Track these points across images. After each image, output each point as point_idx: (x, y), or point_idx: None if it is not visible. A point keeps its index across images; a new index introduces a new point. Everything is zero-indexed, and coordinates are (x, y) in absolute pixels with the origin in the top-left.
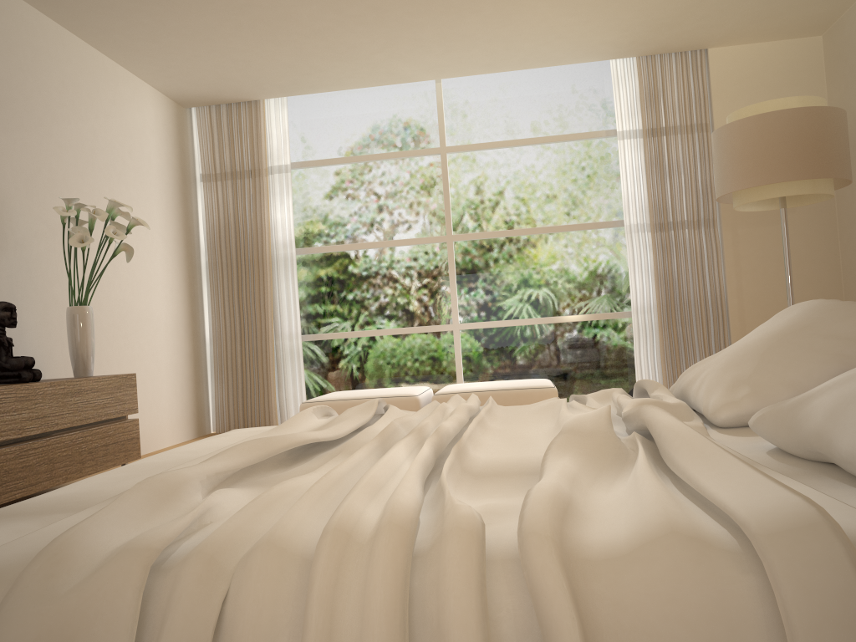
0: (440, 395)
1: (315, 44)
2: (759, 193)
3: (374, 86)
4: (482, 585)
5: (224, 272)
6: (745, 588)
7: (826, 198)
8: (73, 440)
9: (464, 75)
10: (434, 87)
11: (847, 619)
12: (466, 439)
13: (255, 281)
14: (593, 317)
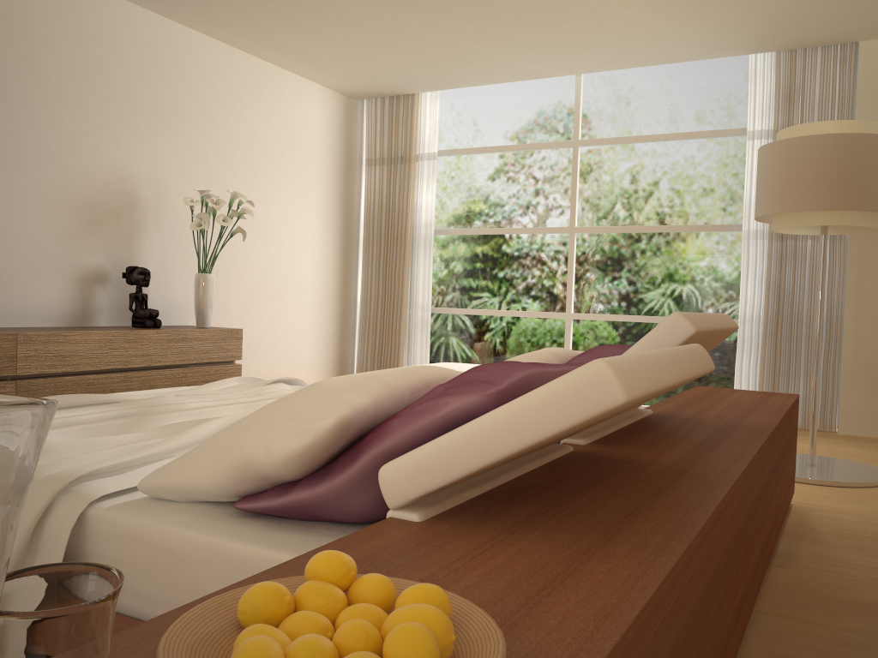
0: None
1: (434, 51)
2: (784, 220)
3: (511, 82)
4: None
5: (374, 246)
6: None
7: (877, 228)
8: (174, 374)
9: (594, 71)
10: (575, 80)
11: (21, 520)
12: (178, 414)
13: (397, 256)
14: None
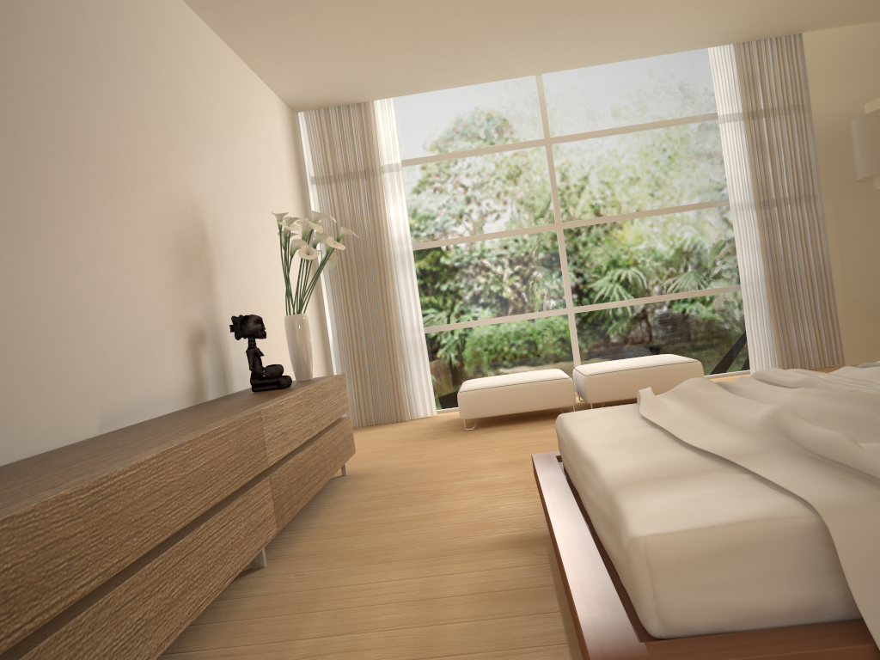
0: (592, 376)
1: (451, 48)
2: None
3: (483, 83)
4: None
5: (345, 272)
6: None
7: None
8: (329, 438)
9: (571, 68)
10: (534, 80)
11: None
12: None
13: (376, 278)
14: (700, 293)
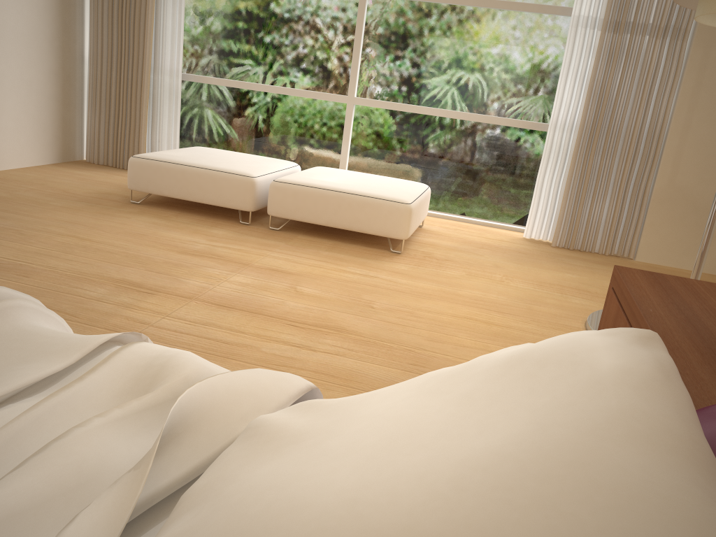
0: (278, 183)
1: None
2: None
3: None
4: None
5: None
6: None
7: None
8: None
9: None
10: None
11: None
12: None
13: None
14: (505, 122)
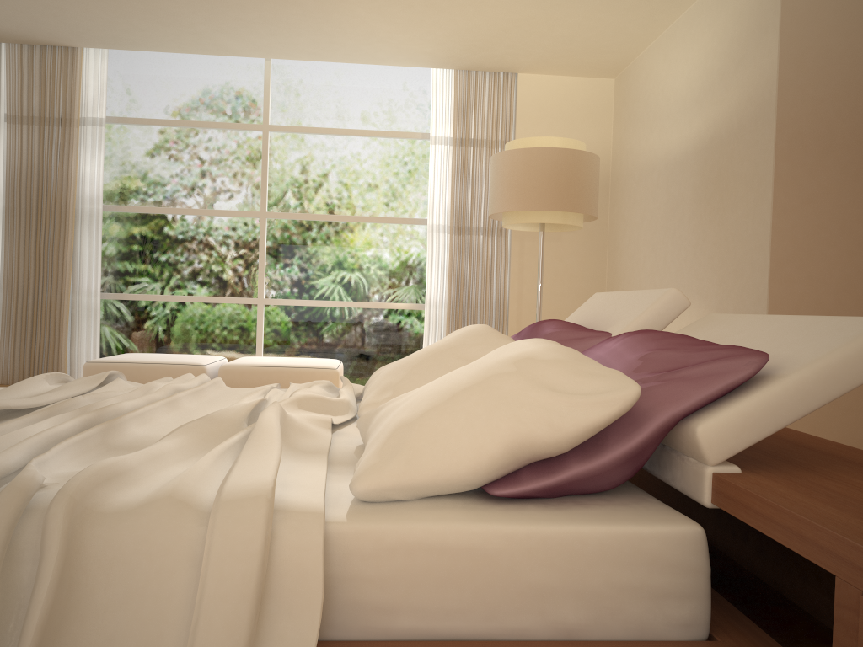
0: (227, 367)
1: (134, 5)
2: (520, 217)
3: (201, 54)
4: (12, 525)
5: (22, 220)
6: (196, 535)
7: (578, 228)
8: None
9: (291, 59)
10: (263, 64)
11: (244, 555)
12: (130, 417)
13: (55, 233)
14: (391, 306)
